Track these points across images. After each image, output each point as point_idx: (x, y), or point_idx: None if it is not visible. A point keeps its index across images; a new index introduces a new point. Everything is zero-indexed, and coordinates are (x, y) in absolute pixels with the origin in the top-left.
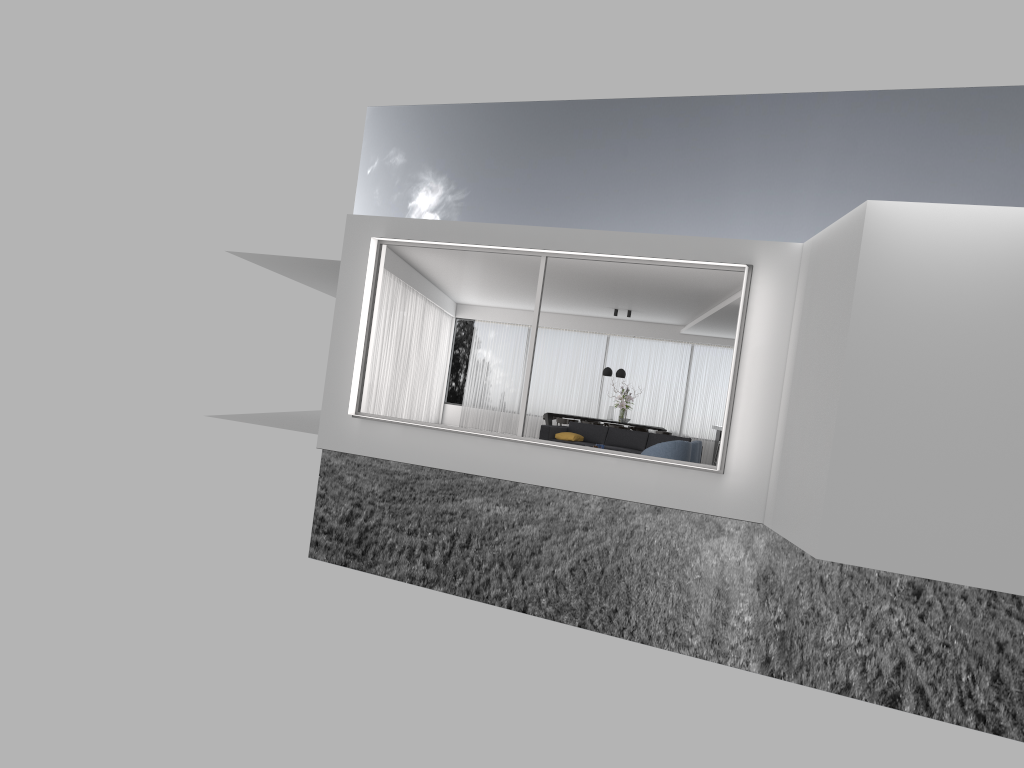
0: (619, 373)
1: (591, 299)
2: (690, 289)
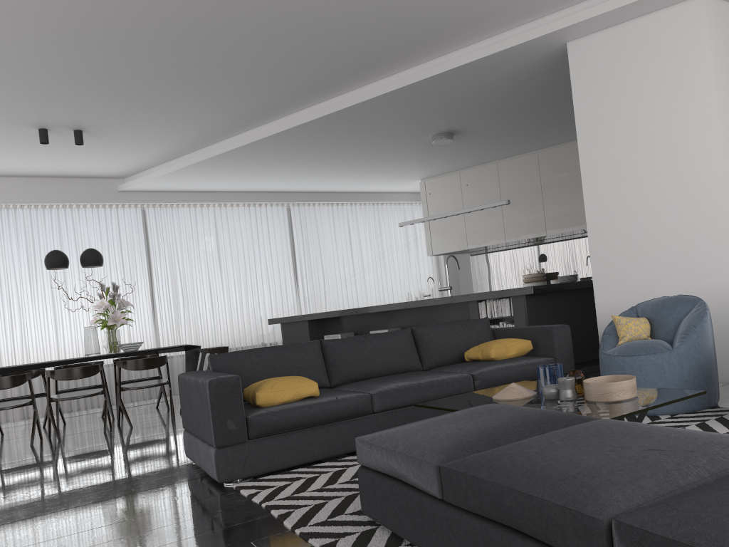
0: (93, 257)
1: (34, 84)
2: (465, 2)
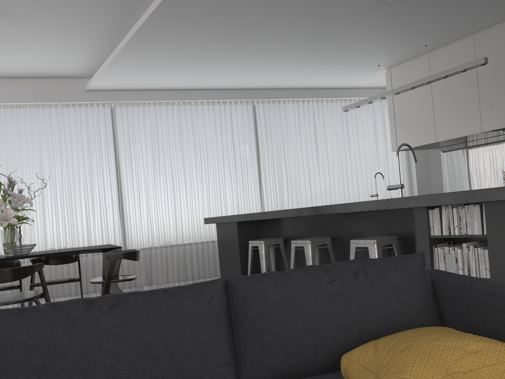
0: None
1: None
2: None
